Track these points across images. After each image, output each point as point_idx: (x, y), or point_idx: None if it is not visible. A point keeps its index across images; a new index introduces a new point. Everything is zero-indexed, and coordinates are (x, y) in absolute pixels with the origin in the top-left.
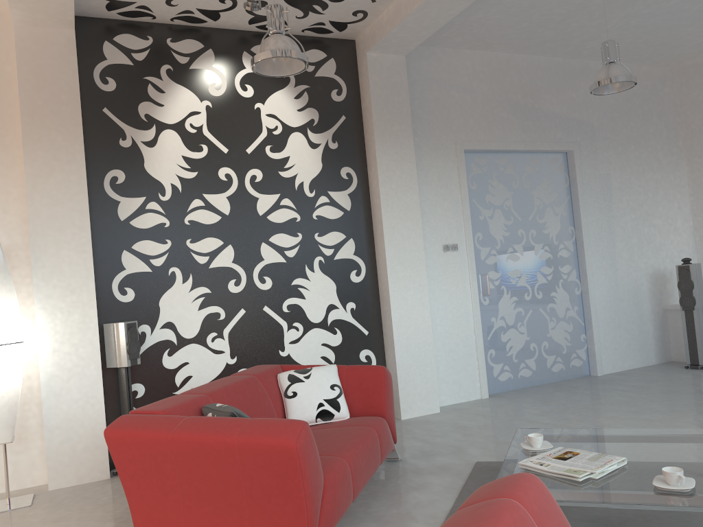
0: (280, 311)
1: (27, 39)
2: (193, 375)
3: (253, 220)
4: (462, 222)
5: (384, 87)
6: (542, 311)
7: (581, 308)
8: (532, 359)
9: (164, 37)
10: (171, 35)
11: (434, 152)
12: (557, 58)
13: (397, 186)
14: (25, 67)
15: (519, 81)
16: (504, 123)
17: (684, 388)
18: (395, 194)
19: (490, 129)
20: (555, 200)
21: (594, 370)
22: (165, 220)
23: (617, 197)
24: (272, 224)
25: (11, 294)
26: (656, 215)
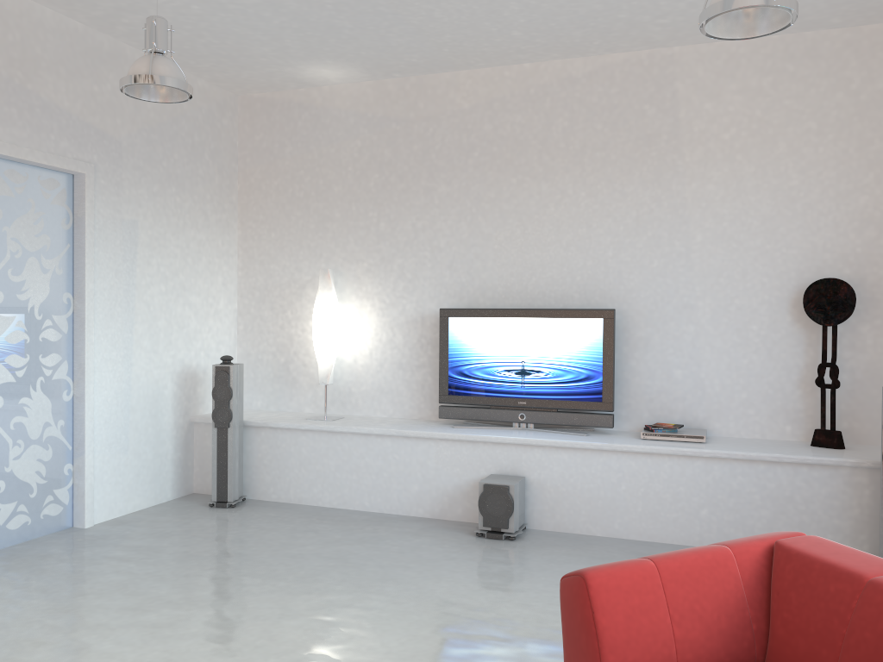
0: None
1: None
2: None
3: None
4: None
5: None
6: (1, 430)
7: (71, 422)
8: None
9: None
10: None
11: None
12: (74, 22)
13: None
14: None
15: (2, 34)
16: None
17: (207, 548)
18: None
19: None
20: (46, 247)
21: (80, 519)
22: None
23: (145, 257)
24: None
25: None
26: (195, 290)
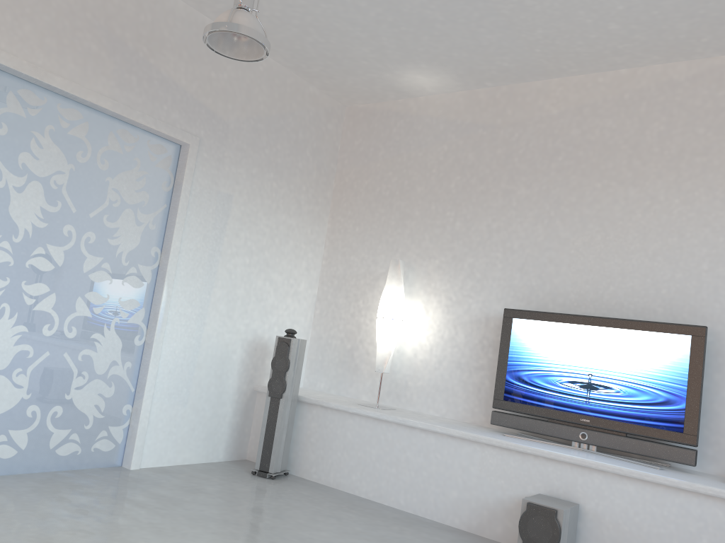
0: None
1: None
2: None
3: None
4: None
5: None
6: (69, 359)
7: (138, 366)
8: (24, 431)
9: None
10: None
11: None
12: (203, 16)
13: None
14: None
15: (135, 14)
16: (89, 59)
17: (223, 511)
18: None
19: (61, 55)
20: (144, 202)
21: (128, 460)
22: None
23: (234, 229)
24: None
25: None
26: (278, 268)
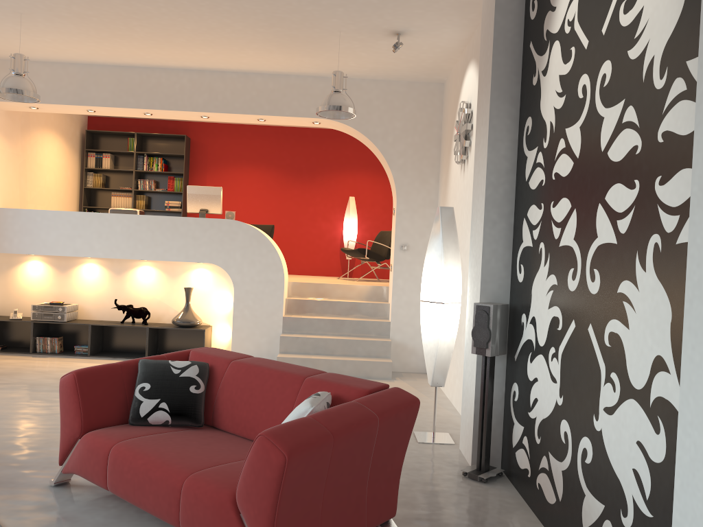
0: (602, 342)
1: (484, 5)
2: (538, 398)
3: (595, 162)
4: None
5: None
6: None
7: None
8: None
9: None
10: None
11: None
12: None
13: None
14: (482, 36)
15: None
16: None
17: None
18: None
19: None
20: None
21: None
22: (543, 176)
23: None
24: (611, 165)
25: (439, 259)
26: None
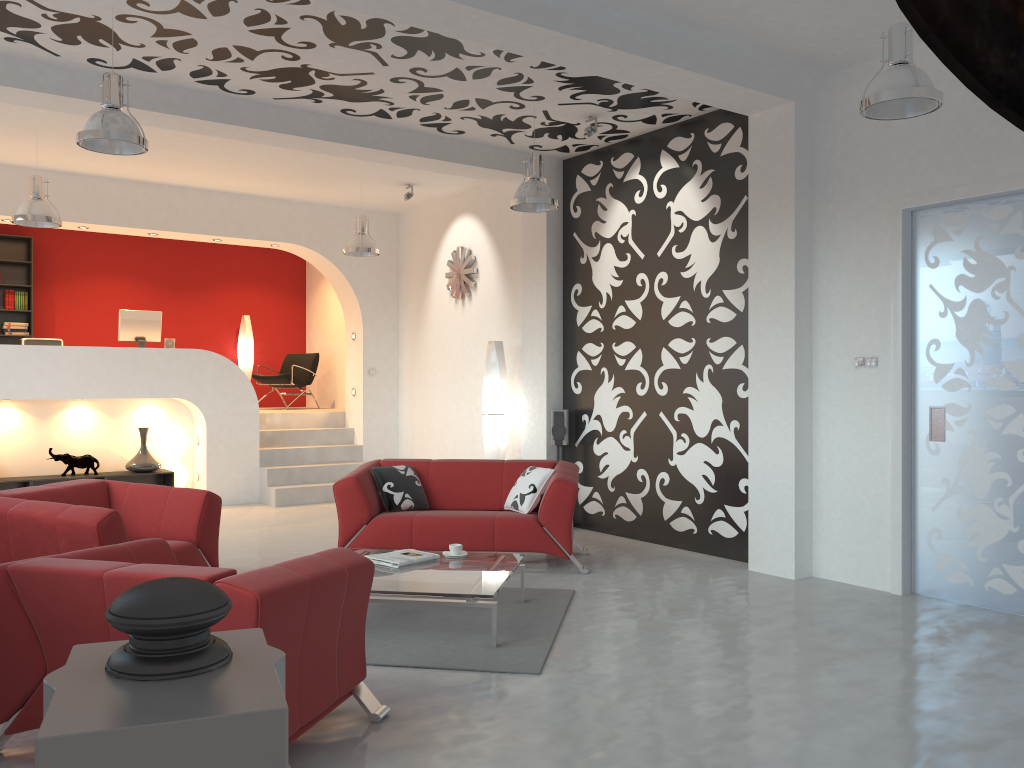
0: (672, 419)
1: None
2: (609, 464)
3: (657, 325)
4: (889, 324)
5: (765, 154)
6: None
7: None
8: (1018, 568)
9: (609, 158)
10: (614, 154)
11: (855, 222)
12: None
13: (768, 281)
14: (524, 216)
15: None
16: (989, 148)
17: None
18: (765, 292)
19: (959, 164)
20: None
21: None
22: (601, 326)
23: None
24: (671, 328)
25: (497, 381)
26: None
